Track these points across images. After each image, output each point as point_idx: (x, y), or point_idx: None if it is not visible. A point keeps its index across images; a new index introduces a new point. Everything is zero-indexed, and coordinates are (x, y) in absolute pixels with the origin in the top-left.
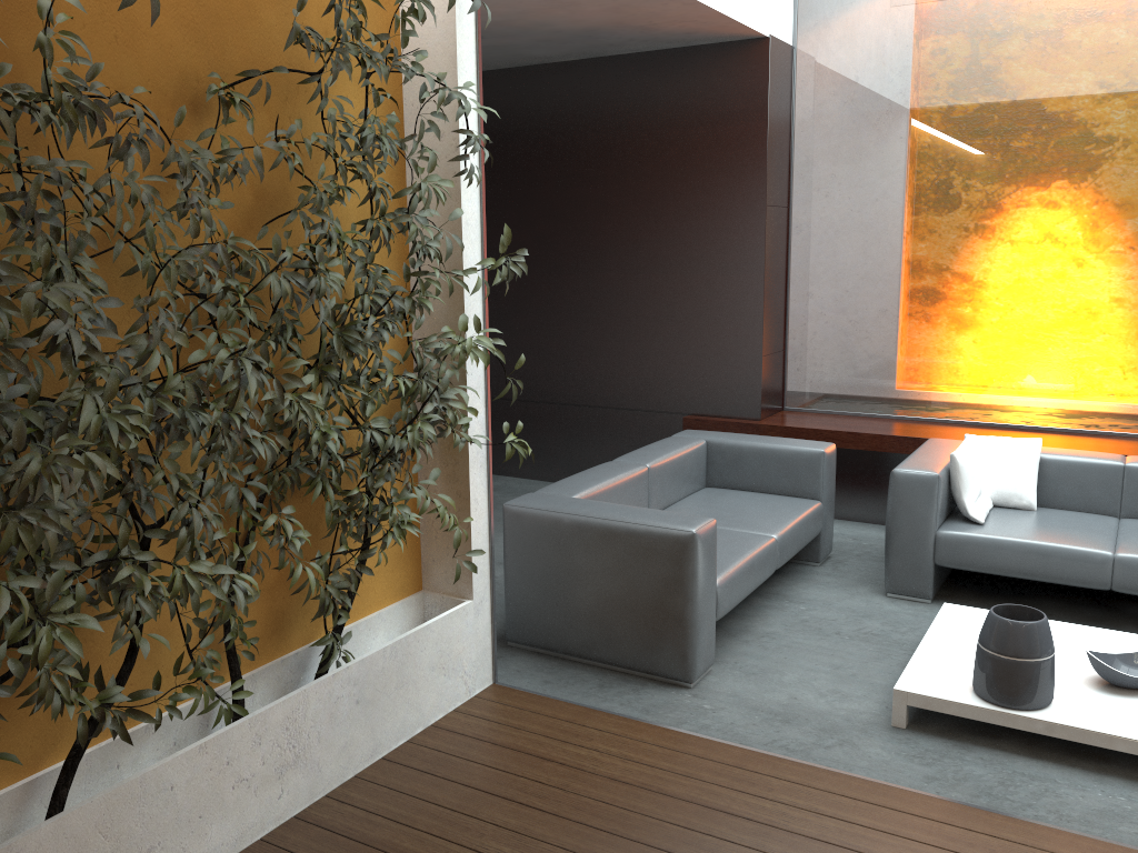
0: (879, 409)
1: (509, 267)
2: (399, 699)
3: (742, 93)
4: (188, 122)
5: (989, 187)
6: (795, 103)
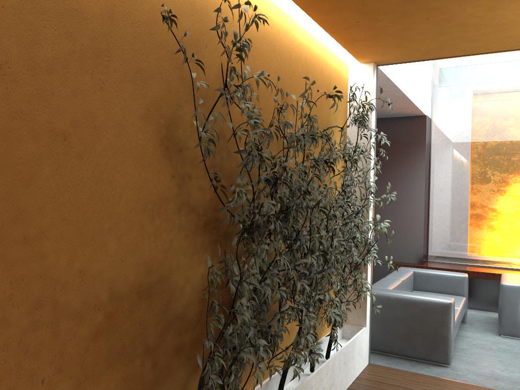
0: (469, 261)
1: (390, 197)
2: (351, 364)
3: (415, 135)
4: None
5: (514, 174)
6: (431, 140)
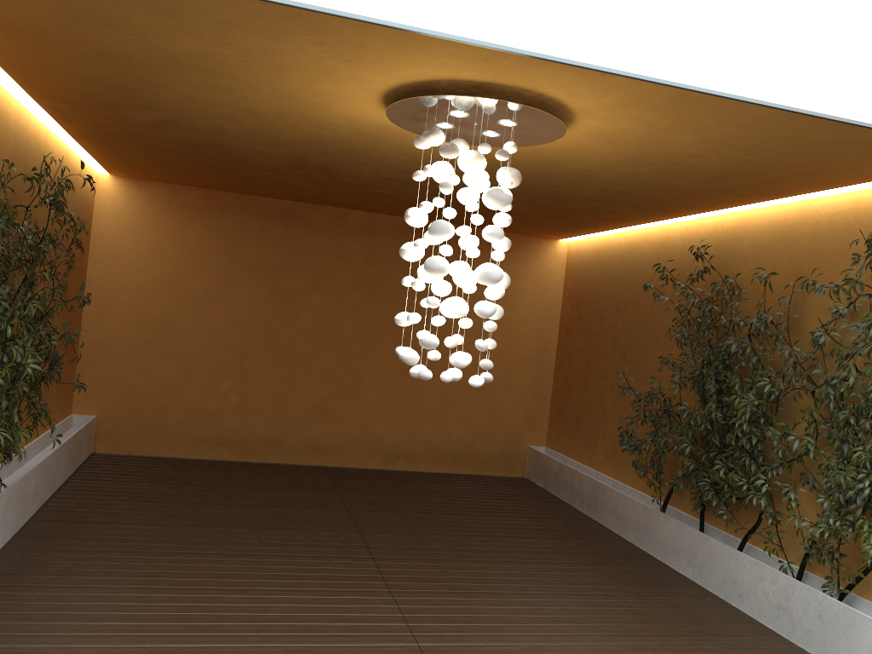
0: None
1: None
2: (843, 642)
3: None
4: (848, 322)
5: None
6: None
